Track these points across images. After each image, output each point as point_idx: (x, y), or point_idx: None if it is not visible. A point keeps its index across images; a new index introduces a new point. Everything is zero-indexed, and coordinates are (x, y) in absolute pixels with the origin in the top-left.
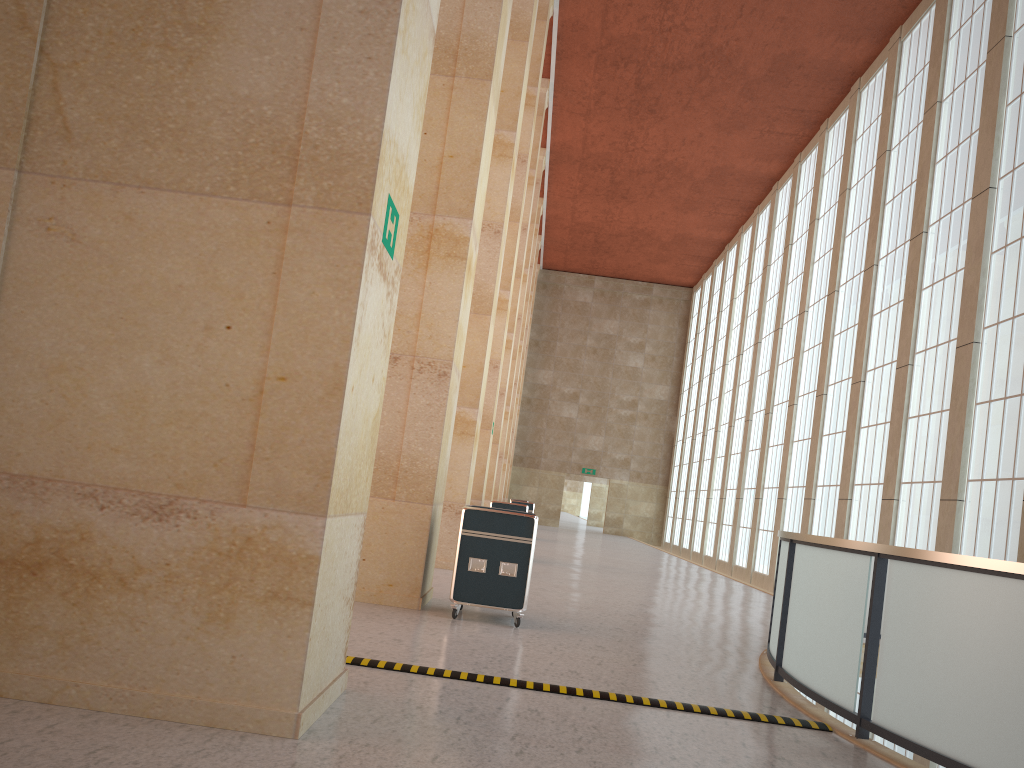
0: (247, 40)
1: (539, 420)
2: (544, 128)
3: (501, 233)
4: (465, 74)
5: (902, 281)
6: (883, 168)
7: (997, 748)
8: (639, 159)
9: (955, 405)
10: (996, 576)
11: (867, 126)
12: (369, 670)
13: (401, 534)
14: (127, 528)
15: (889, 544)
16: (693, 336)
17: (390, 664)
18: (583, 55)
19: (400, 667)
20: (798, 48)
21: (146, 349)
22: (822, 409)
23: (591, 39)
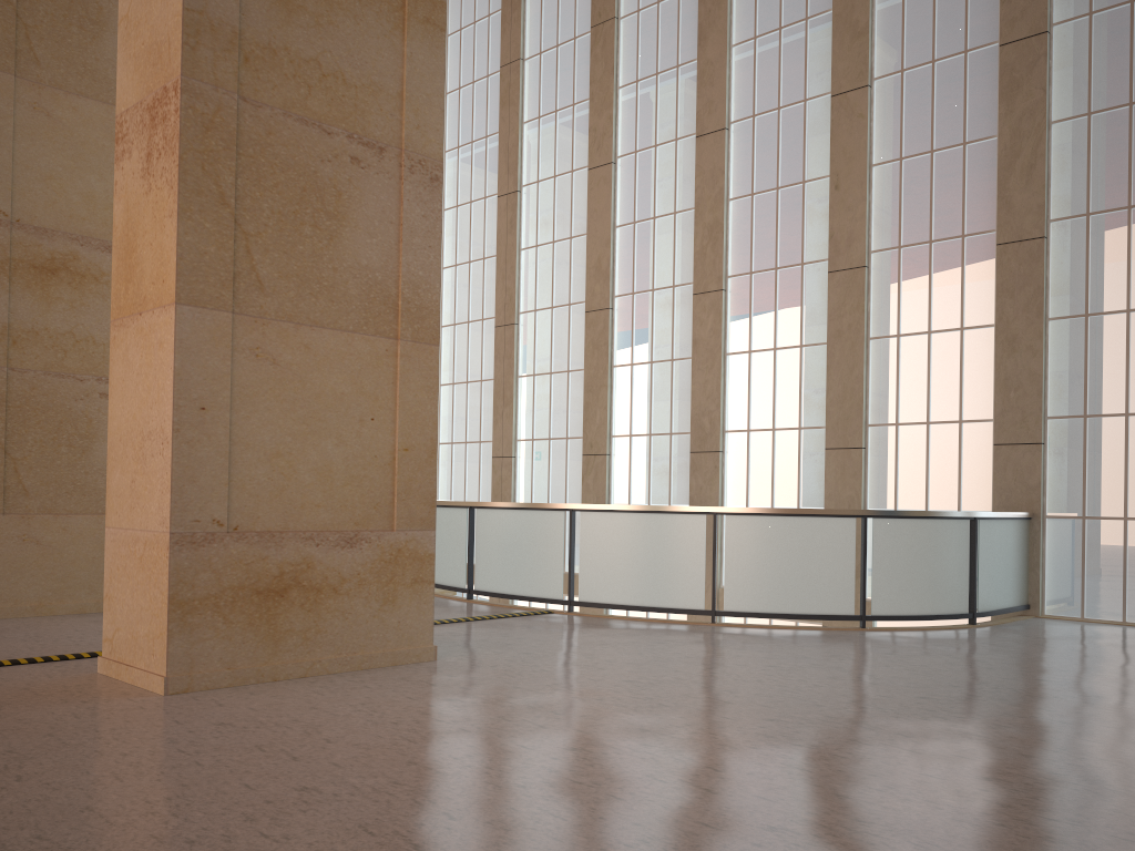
0: (362, 227)
1: None
2: None
3: None
4: None
5: None
6: None
7: (659, 594)
8: None
9: None
10: (651, 513)
11: None
12: None
13: None
14: (333, 555)
15: None
16: None
17: None
18: None
19: None
20: None
21: (328, 437)
22: None
23: None
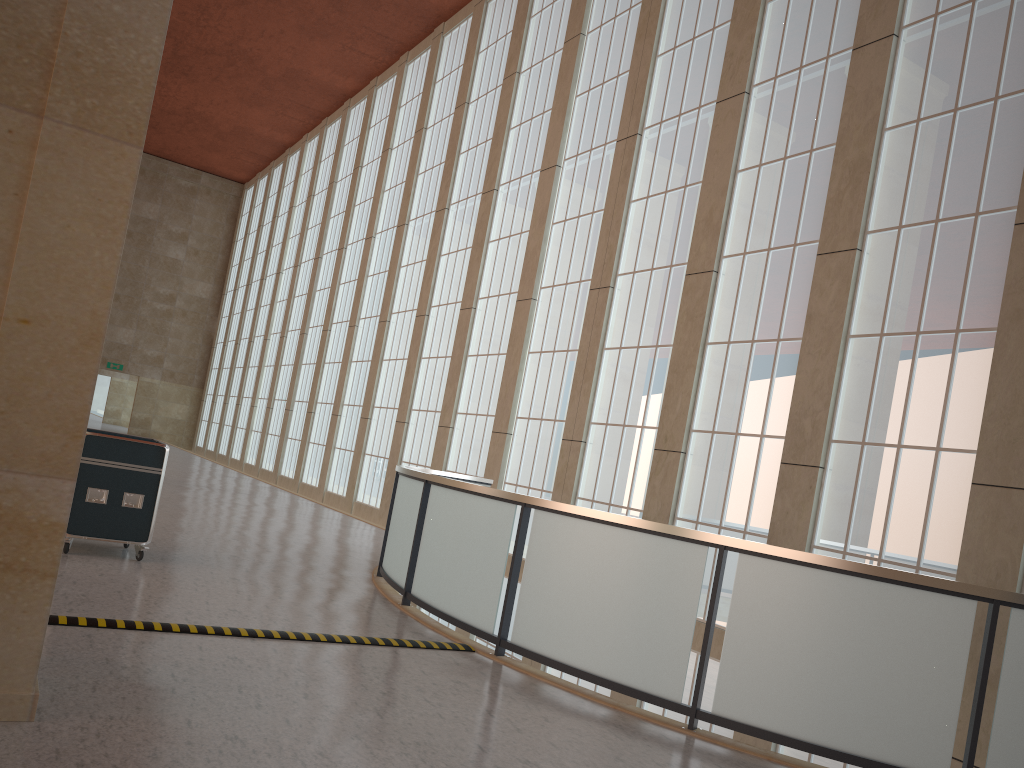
0: None
1: None
2: None
3: None
4: None
5: (471, 230)
6: (461, 119)
7: (617, 660)
8: (210, 38)
9: (512, 351)
10: (626, 529)
11: (448, 72)
12: None
13: None
14: None
15: (443, 467)
16: (242, 236)
17: (53, 618)
18: None
19: (66, 621)
20: None
21: None
22: (385, 335)
23: None
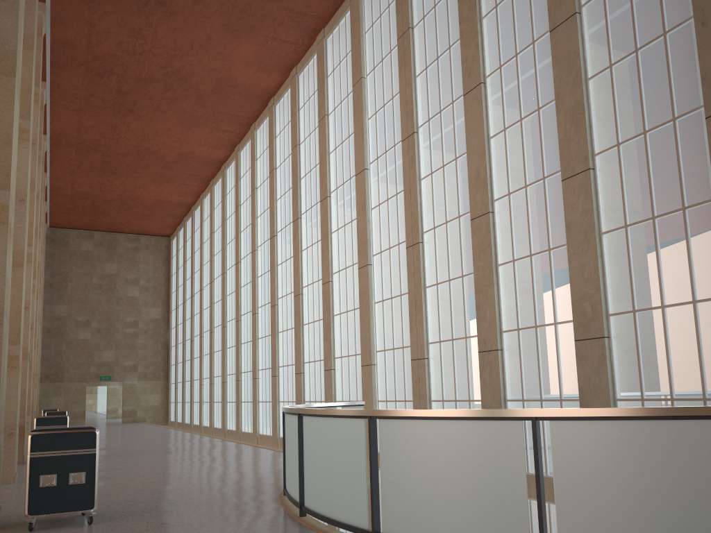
0: None
1: (60, 344)
2: (44, 119)
3: (26, 201)
4: None
5: (318, 228)
6: (297, 155)
7: None
8: (124, 145)
9: (362, 305)
10: (452, 420)
11: (282, 128)
12: None
13: None
14: None
15: (333, 399)
16: (175, 271)
17: None
18: (73, 66)
19: None
20: (233, 74)
21: None
22: (276, 314)
23: (79, 54)
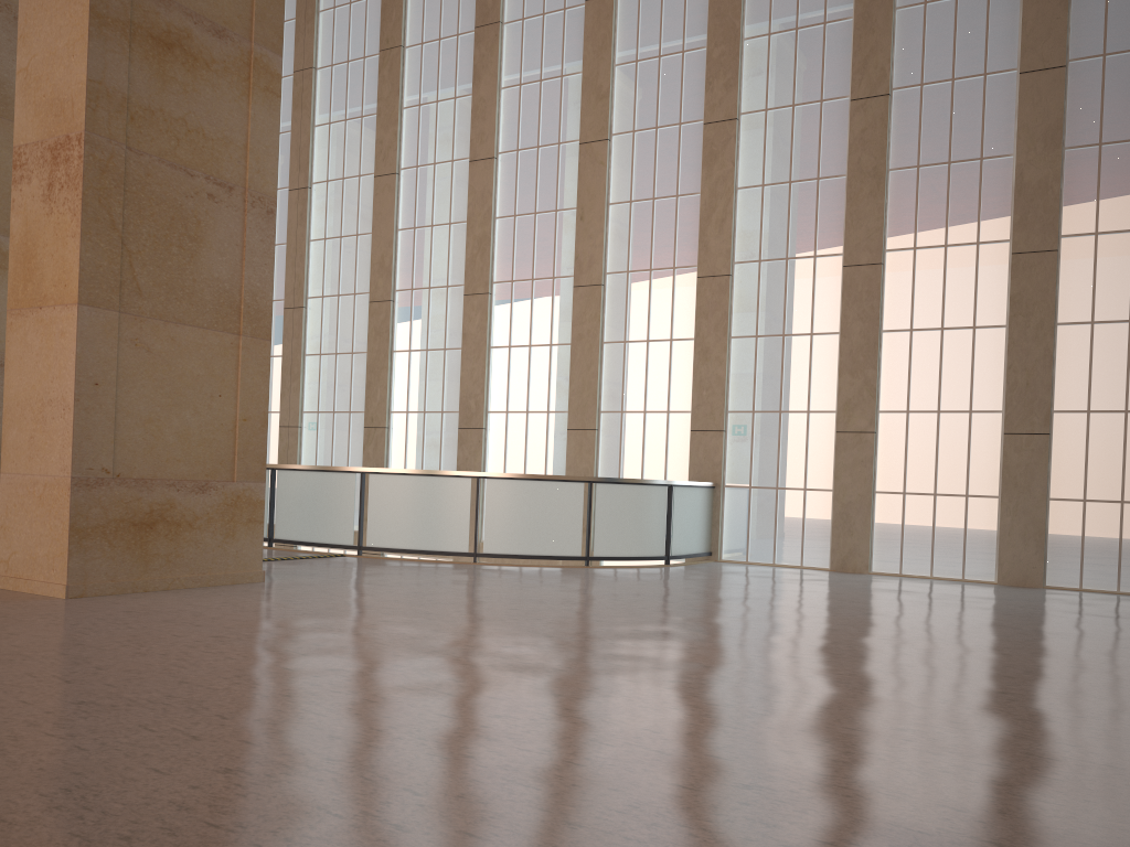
0: (215, 248)
1: None
2: None
3: None
4: None
5: None
6: None
7: (433, 540)
8: None
9: None
10: (428, 476)
11: None
12: None
13: None
14: (190, 499)
15: None
16: None
17: None
18: None
19: None
20: None
21: (187, 408)
22: None
23: None
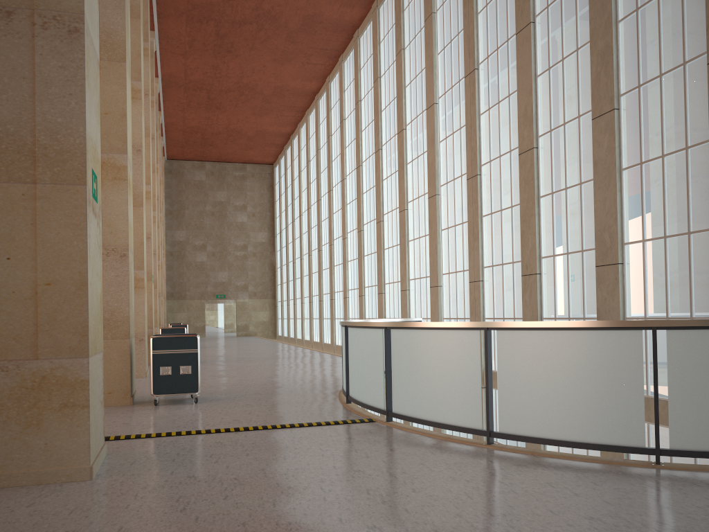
0: None
1: (181, 266)
2: (155, 64)
3: (141, 151)
4: (107, 58)
5: (396, 159)
6: (378, 88)
7: (444, 410)
8: (225, 83)
9: (431, 232)
10: (436, 330)
11: (366, 61)
12: (116, 441)
13: (112, 360)
14: None
15: (407, 316)
16: (278, 197)
17: (128, 436)
18: (176, 15)
19: (134, 436)
20: (318, 11)
21: None
22: (362, 240)
23: (181, 5)
